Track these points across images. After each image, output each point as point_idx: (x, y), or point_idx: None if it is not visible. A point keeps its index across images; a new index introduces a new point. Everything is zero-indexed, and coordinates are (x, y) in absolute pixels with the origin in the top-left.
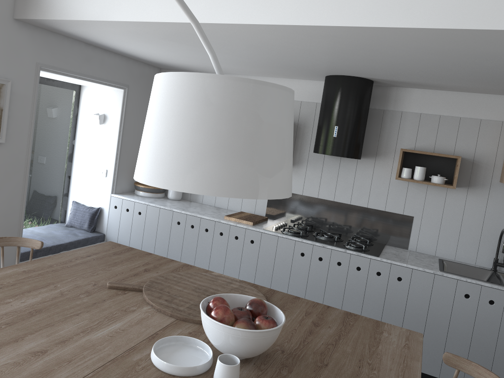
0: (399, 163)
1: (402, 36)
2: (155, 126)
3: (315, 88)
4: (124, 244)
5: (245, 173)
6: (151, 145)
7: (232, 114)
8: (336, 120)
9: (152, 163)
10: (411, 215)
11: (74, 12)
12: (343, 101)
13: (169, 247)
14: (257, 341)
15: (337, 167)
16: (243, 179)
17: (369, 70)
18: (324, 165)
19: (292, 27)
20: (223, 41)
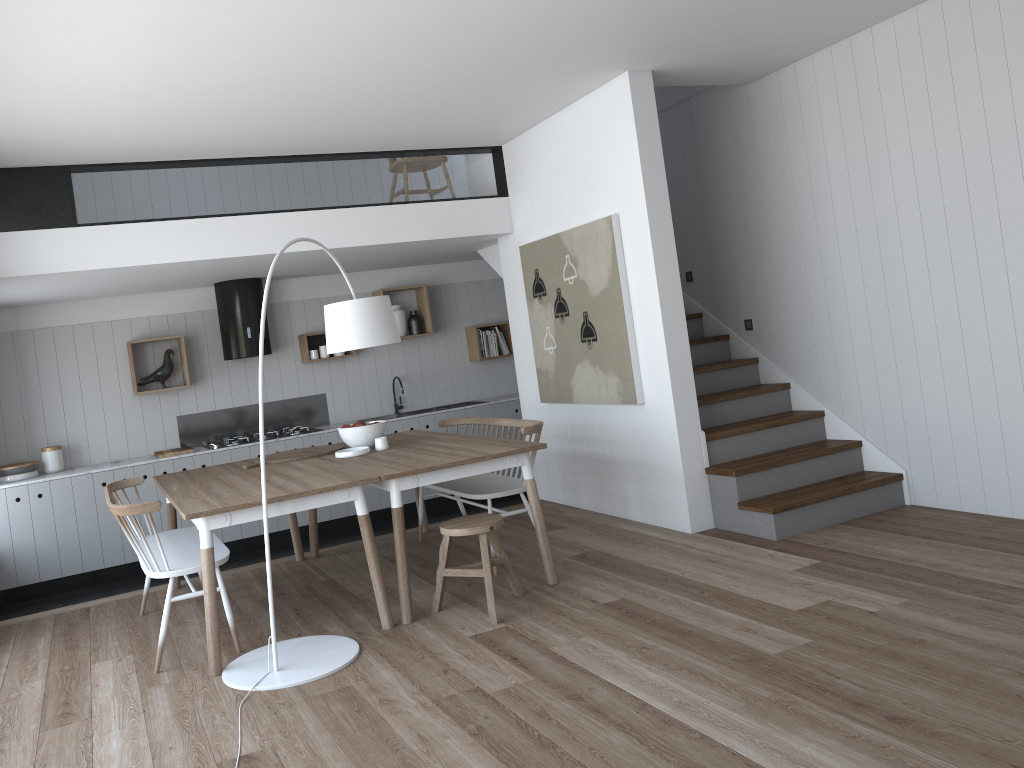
0: (307, 347)
1: (341, 250)
2: (355, 323)
3: (196, 296)
4: (27, 545)
5: (395, 332)
6: (356, 332)
7: (385, 310)
8: (246, 322)
9: (361, 338)
10: (323, 393)
11: (34, 266)
12: (247, 302)
13: (100, 517)
14: (383, 428)
15: (244, 370)
16: (395, 334)
17: (275, 271)
18: (230, 372)
19: (272, 254)
20: (179, 269)
